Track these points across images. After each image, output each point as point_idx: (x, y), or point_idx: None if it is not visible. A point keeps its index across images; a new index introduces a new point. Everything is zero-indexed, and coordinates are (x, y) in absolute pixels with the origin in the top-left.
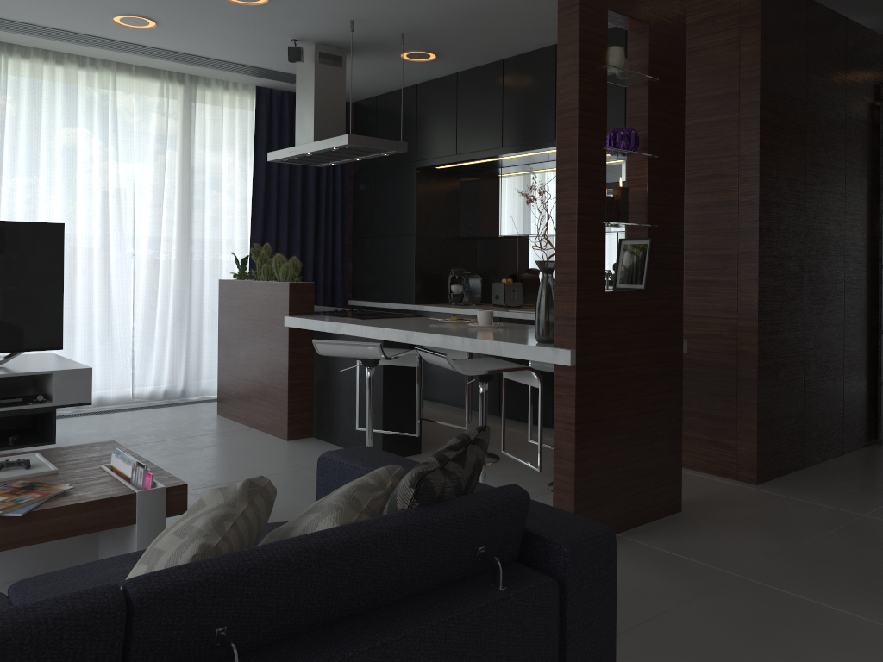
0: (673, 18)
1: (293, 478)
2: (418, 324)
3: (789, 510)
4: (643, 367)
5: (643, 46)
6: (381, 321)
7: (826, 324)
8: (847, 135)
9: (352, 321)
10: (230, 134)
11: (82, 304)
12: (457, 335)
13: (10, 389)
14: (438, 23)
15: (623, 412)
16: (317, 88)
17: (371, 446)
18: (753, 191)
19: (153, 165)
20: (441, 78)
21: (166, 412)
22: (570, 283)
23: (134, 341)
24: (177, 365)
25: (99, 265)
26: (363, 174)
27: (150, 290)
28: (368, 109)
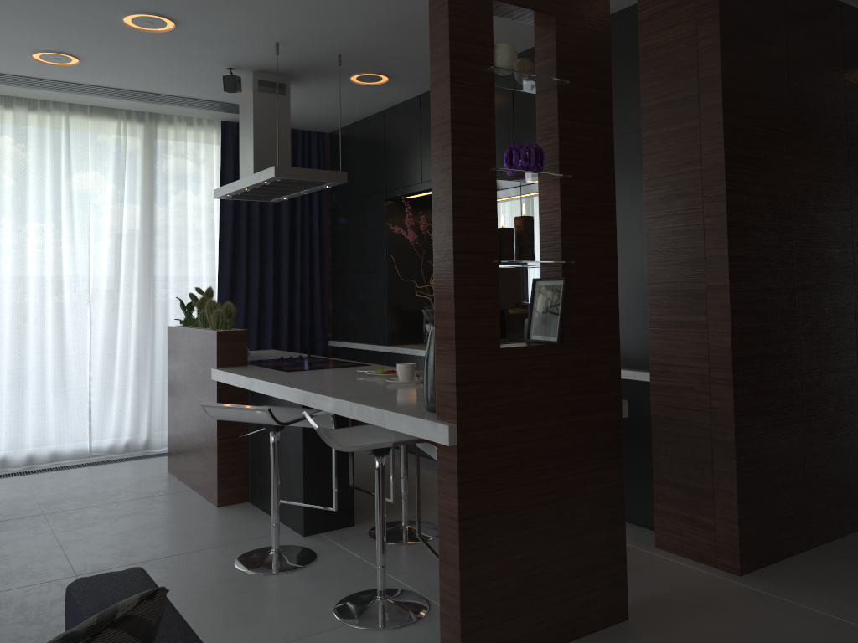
0: (590, 8)
1: (188, 562)
2: (337, 379)
3: (771, 620)
4: (563, 440)
5: (550, 42)
6: (305, 374)
7: (832, 369)
8: (849, 140)
9: (269, 376)
10: (195, 171)
11: (34, 355)
12: (349, 399)
13: None
14: (371, 40)
15: (533, 499)
16: (257, 118)
17: (276, 523)
18: (719, 213)
19: (111, 207)
20: (405, 101)
21: (117, 468)
22: (449, 339)
23: (92, 392)
24: (138, 416)
25: (52, 313)
26: (339, 207)
27: (108, 337)
28: (342, 139)
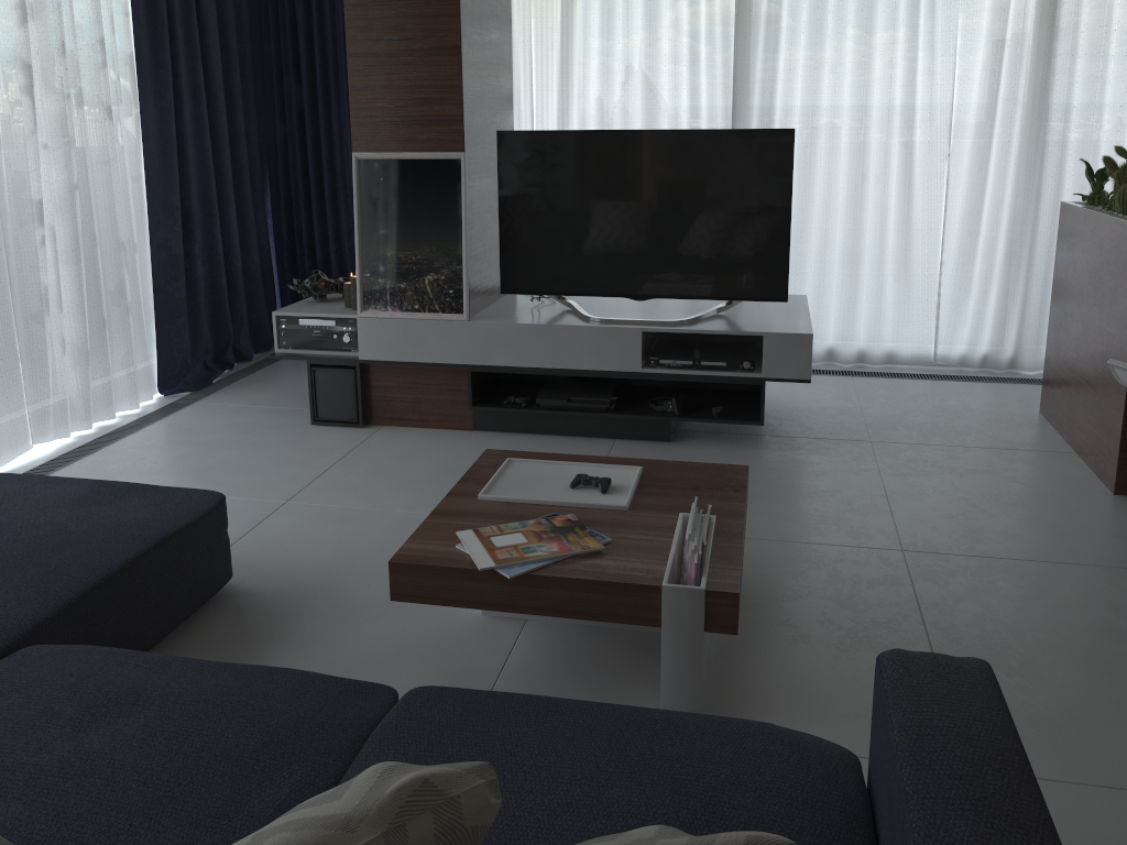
0: None
1: (1059, 581)
2: None
3: None
4: None
5: None
6: None
7: None
8: None
9: None
10: None
11: (872, 225)
12: None
13: (727, 344)
14: None
15: None
16: None
17: None
18: None
19: (990, 13)
20: None
21: (968, 392)
22: None
23: (942, 281)
24: (1003, 322)
25: (898, 172)
26: None
27: (970, 208)
28: None
